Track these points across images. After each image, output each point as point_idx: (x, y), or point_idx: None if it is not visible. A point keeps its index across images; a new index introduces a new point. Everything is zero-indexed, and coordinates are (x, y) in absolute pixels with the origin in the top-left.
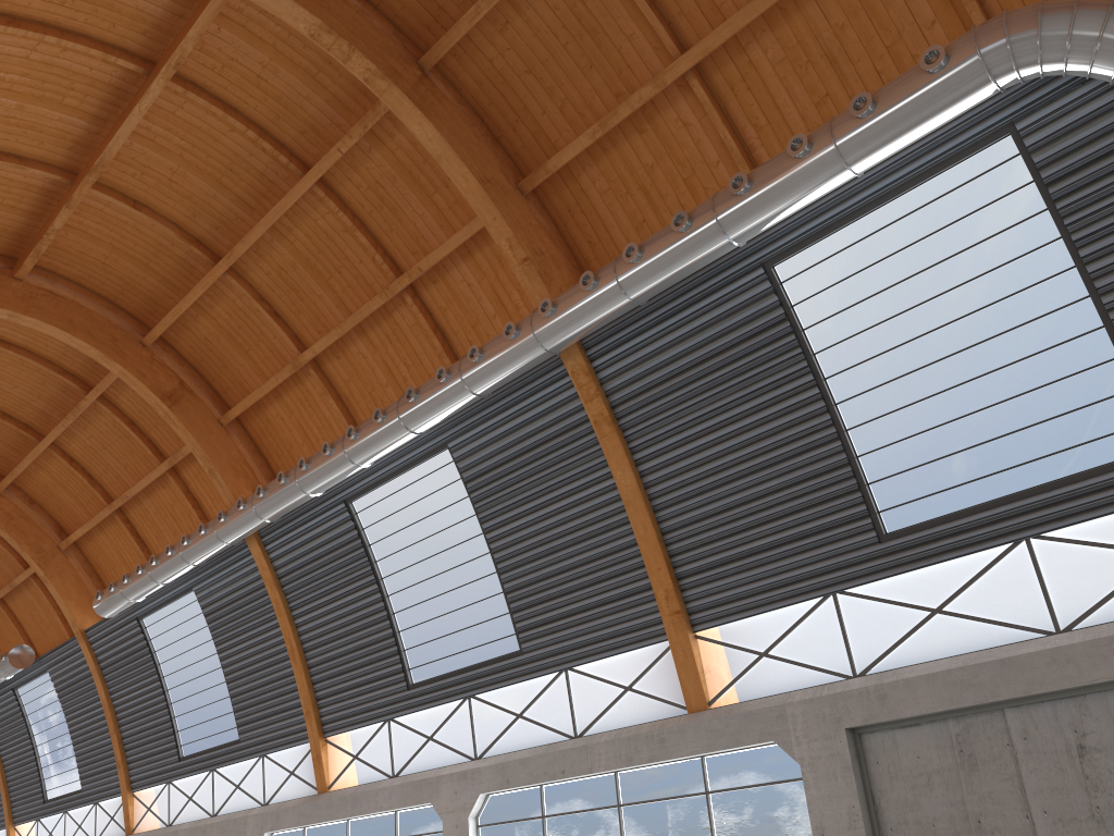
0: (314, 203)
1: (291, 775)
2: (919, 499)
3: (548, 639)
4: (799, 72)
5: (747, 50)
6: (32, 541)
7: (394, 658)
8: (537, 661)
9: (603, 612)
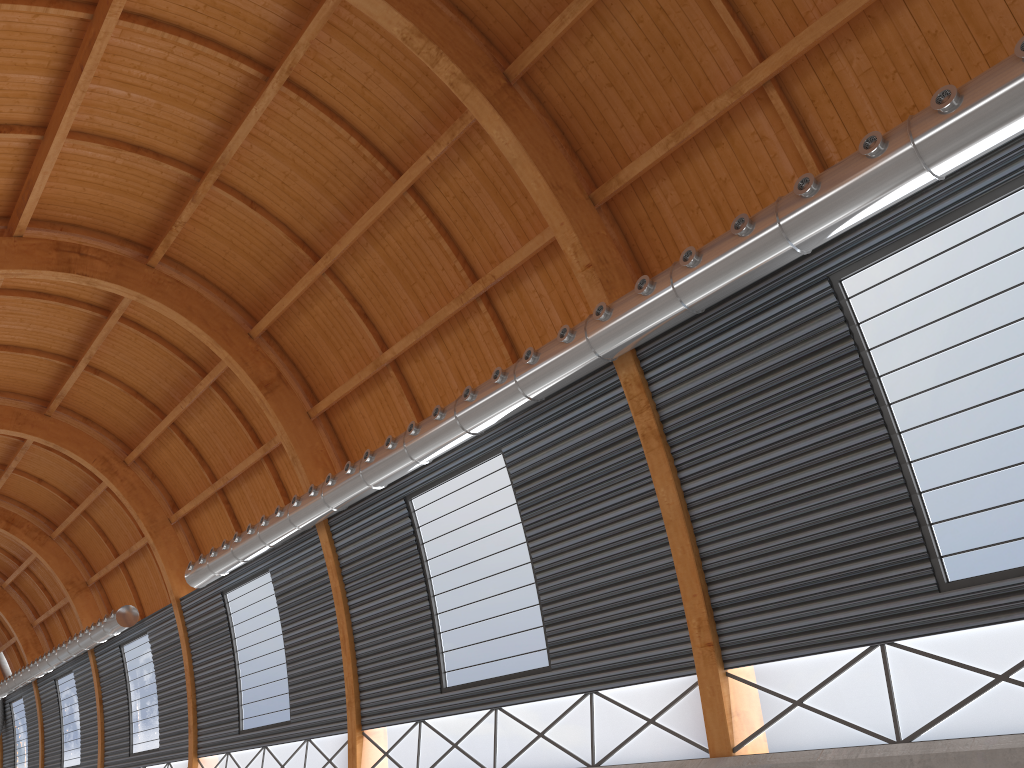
0: (406, 210)
1: (328, 763)
2: (990, 546)
3: (577, 658)
4: (884, 83)
5: (831, 61)
6: (147, 511)
7: (432, 658)
8: (564, 679)
9: (633, 636)
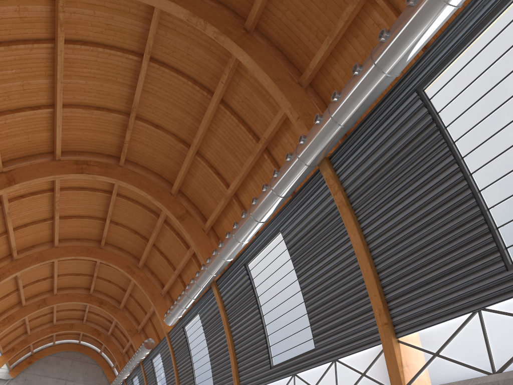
0: (223, 114)
1: None
2: None
3: (326, 341)
4: None
5: None
6: (150, 290)
7: (265, 350)
8: (322, 354)
9: (350, 324)
